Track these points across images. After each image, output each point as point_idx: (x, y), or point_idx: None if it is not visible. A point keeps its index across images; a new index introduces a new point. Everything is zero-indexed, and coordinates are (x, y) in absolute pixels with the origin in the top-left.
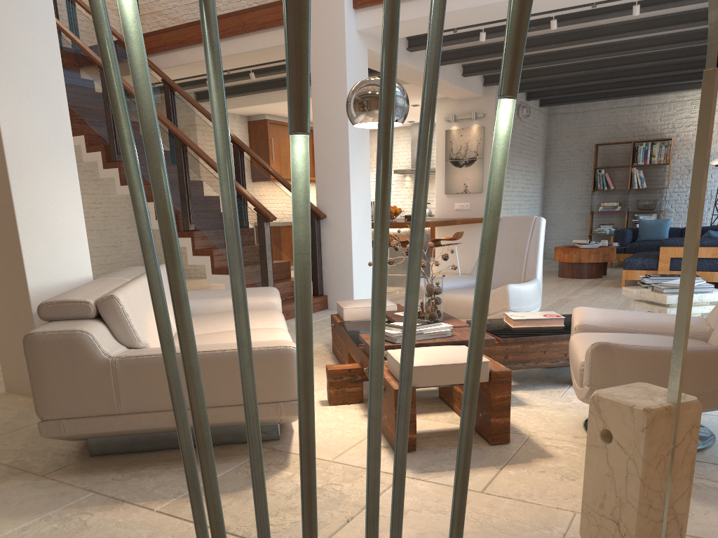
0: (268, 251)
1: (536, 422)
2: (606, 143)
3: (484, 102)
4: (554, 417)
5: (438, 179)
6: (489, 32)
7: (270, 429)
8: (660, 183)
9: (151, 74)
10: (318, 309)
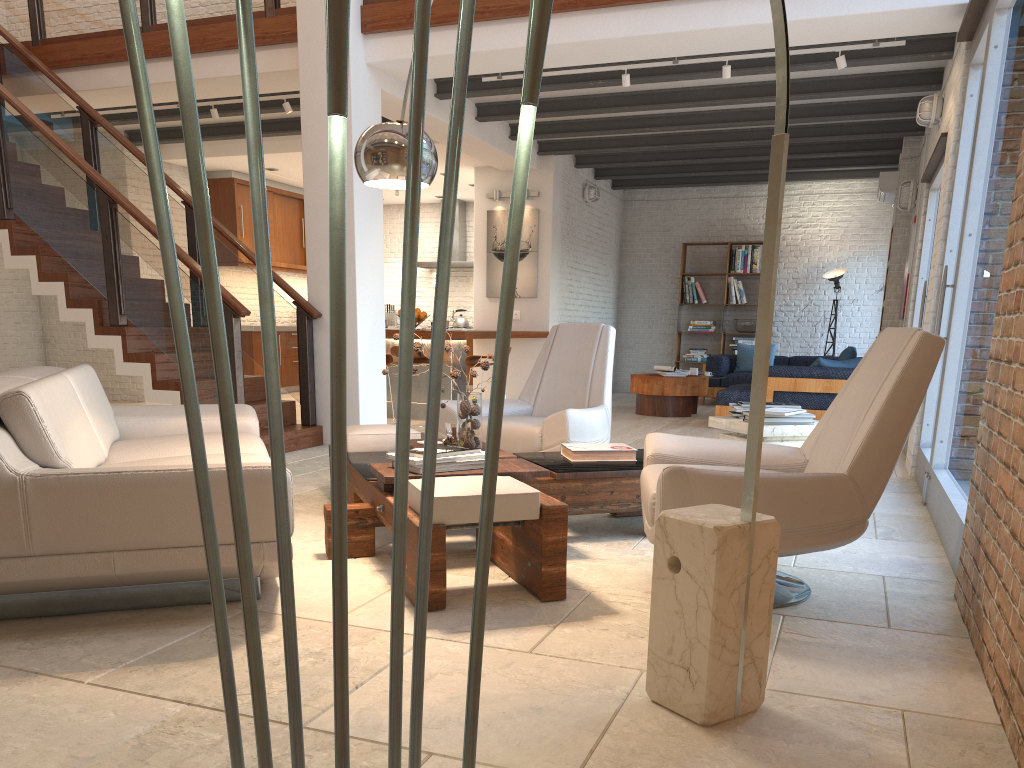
0: (238, 358)
1: (599, 576)
2: (696, 243)
3: (538, 177)
4: (623, 572)
5: (477, 277)
6: (544, 83)
7: None
8: None
9: (60, 98)
10: (309, 445)
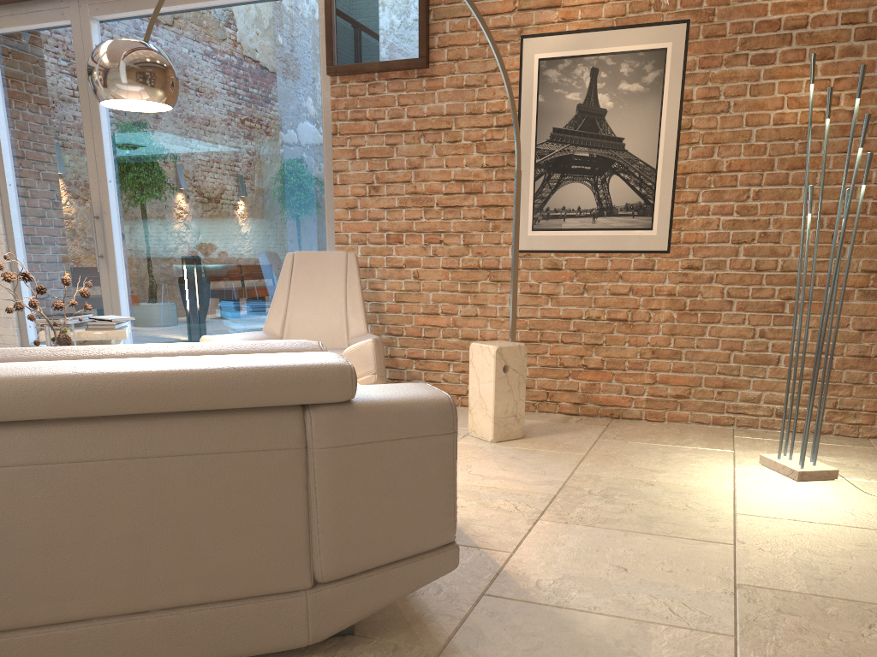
0: None
1: None
2: None
3: None
4: None
5: None
6: None
7: None
8: None
9: None
10: None
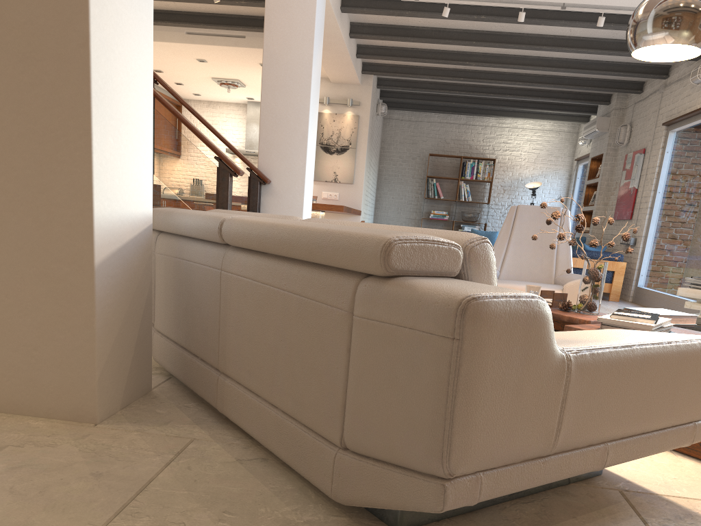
0: None
1: None
2: (438, 155)
3: (360, 90)
4: None
5: None
6: (435, 11)
7: None
8: (480, 198)
9: None
10: None
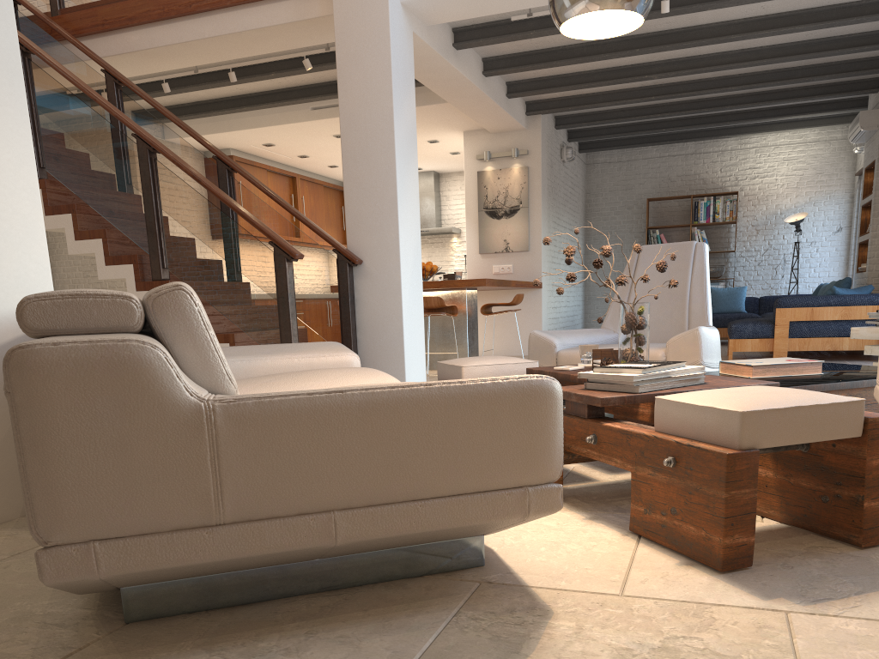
0: (292, 304)
1: None
2: (660, 198)
3: (527, 136)
4: None
5: (470, 235)
6: None
7: (468, 547)
8: (725, 246)
9: (84, 62)
10: None
